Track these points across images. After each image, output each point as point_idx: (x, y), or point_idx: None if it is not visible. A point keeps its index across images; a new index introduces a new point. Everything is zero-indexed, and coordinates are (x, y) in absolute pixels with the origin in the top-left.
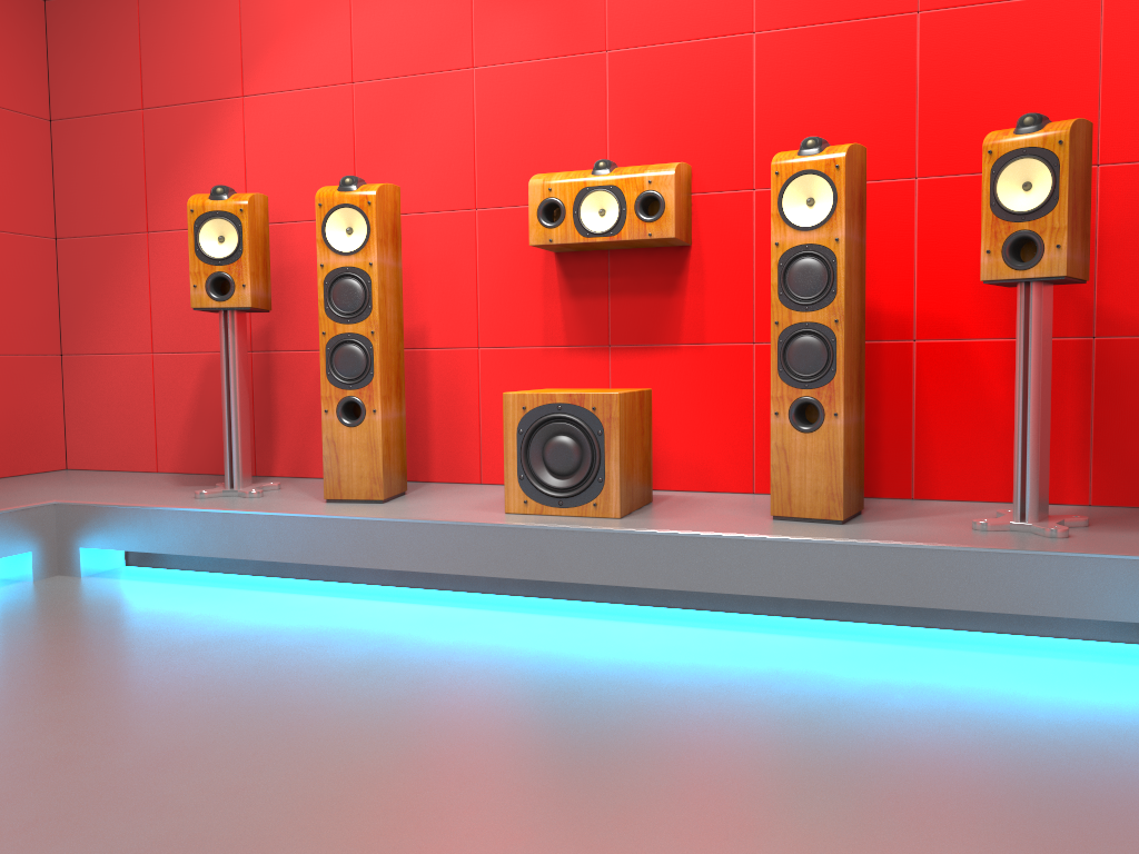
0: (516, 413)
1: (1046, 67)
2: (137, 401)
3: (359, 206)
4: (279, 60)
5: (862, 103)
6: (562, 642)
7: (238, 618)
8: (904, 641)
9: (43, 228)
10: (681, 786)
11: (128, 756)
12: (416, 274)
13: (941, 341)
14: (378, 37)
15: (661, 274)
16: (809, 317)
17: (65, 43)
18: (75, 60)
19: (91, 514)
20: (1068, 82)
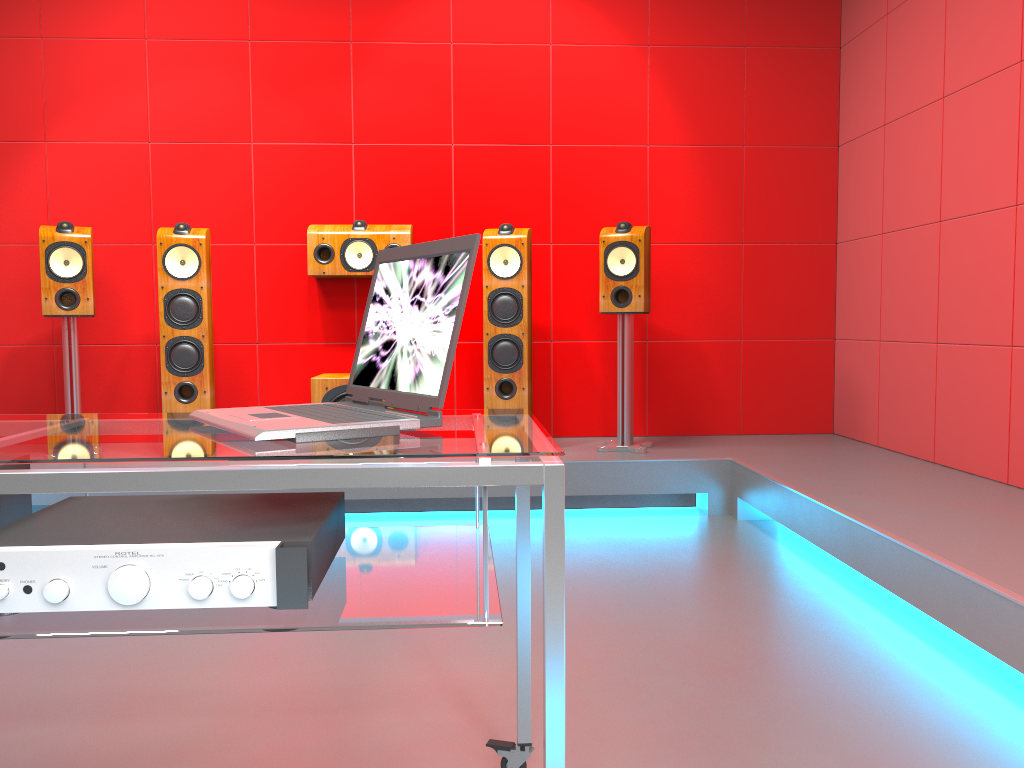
0: (321, 391)
1: (620, 185)
2: None
3: (193, 245)
4: (81, 117)
5: (519, 196)
6: None
7: None
8: (569, 515)
9: None
10: (508, 582)
11: None
12: None
13: (567, 342)
14: (172, 111)
15: None
16: (506, 331)
17: None
18: None
19: None
20: (632, 196)
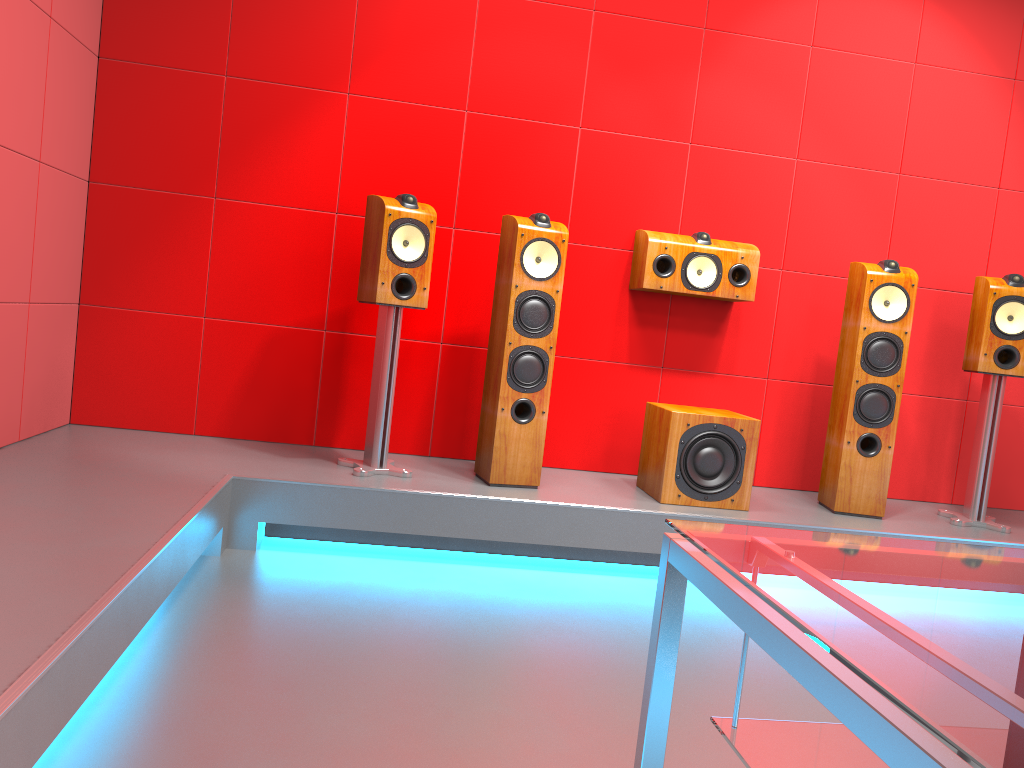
0: (680, 427)
1: (964, 228)
2: (177, 363)
3: (554, 242)
4: (393, 71)
5: (858, 226)
6: None
7: (512, 593)
8: None
9: (84, 170)
10: None
11: None
12: None
13: None
14: (497, 78)
15: (708, 319)
16: (879, 380)
17: None
18: (142, 3)
19: (279, 490)
20: (974, 241)
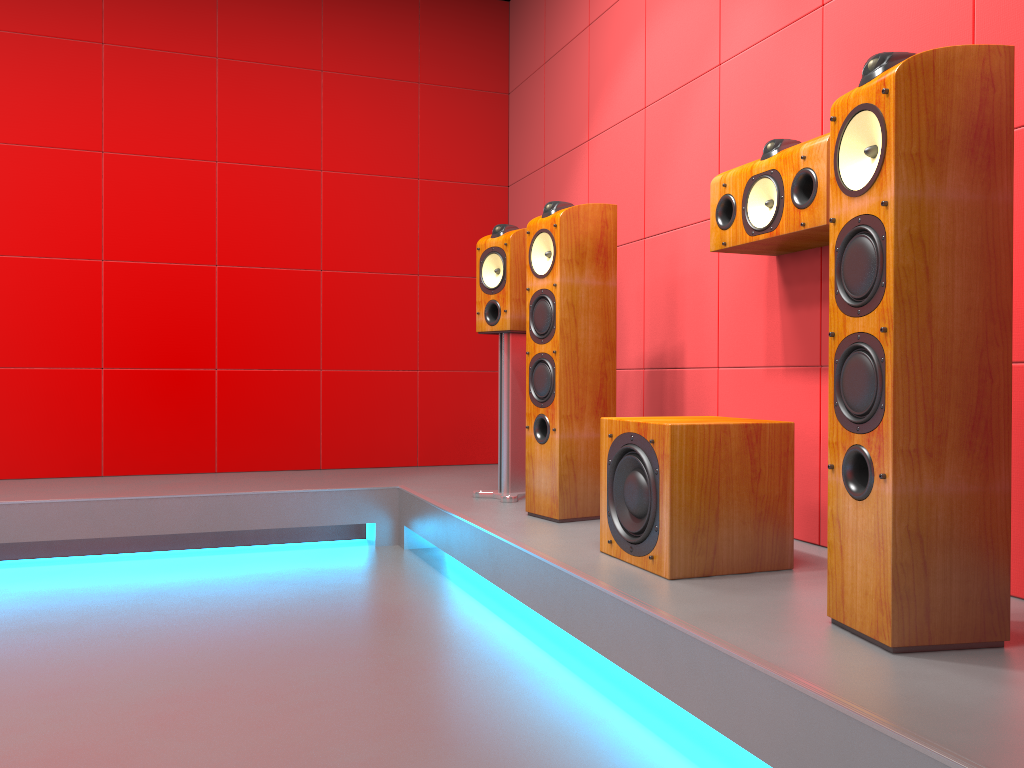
0: (607, 440)
1: None
2: None
3: (550, 229)
4: (606, 101)
5: None
6: (503, 705)
7: (382, 604)
8: None
9: None
10: None
11: (62, 682)
12: (678, 290)
13: None
14: (660, 57)
15: None
16: (861, 325)
17: (515, 124)
18: (518, 136)
19: (407, 499)
20: None
